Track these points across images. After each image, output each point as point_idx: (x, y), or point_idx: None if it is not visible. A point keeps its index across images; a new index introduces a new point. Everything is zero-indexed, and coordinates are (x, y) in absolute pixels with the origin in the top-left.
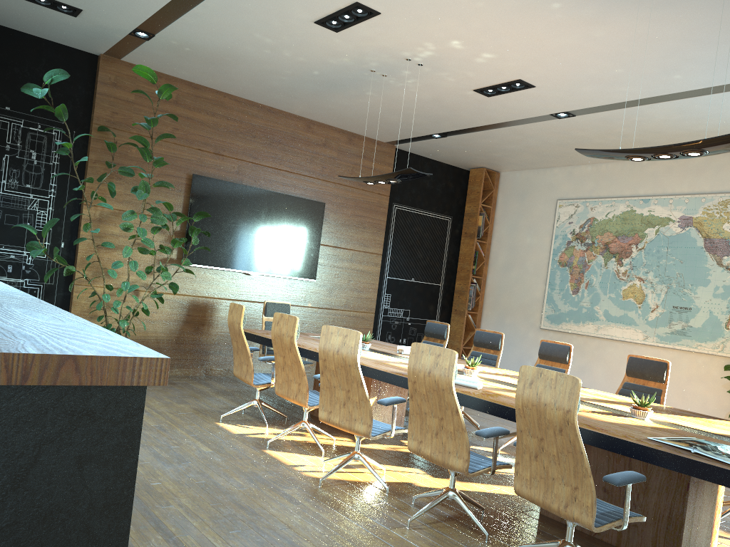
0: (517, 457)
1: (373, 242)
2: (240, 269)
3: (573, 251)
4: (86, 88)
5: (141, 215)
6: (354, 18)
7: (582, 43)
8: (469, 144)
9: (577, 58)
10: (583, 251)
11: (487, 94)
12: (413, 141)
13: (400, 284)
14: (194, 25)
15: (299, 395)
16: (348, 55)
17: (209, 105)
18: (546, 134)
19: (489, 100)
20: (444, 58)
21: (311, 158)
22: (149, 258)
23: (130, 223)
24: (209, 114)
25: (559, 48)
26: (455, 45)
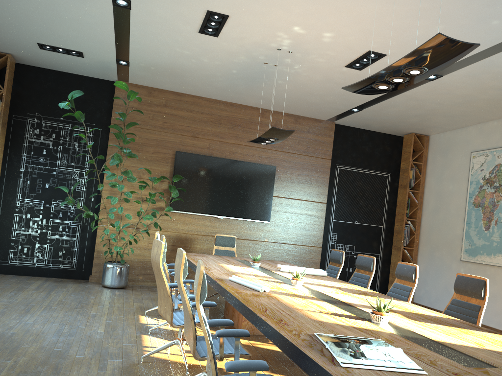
0: None
1: (318, 194)
2: (210, 214)
3: (484, 193)
4: (108, 102)
5: (119, 176)
6: (218, 24)
7: (386, 7)
8: (385, 114)
9: (395, 22)
10: (492, 193)
11: (357, 68)
12: (344, 116)
13: (345, 225)
14: (141, 50)
15: None
16: (240, 53)
17: (188, 105)
18: (434, 96)
19: (364, 73)
20: (301, 43)
21: None
22: (146, 207)
23: (115, 182)
24: (188, 111)
25: (373, 16)
26: (299, 31)
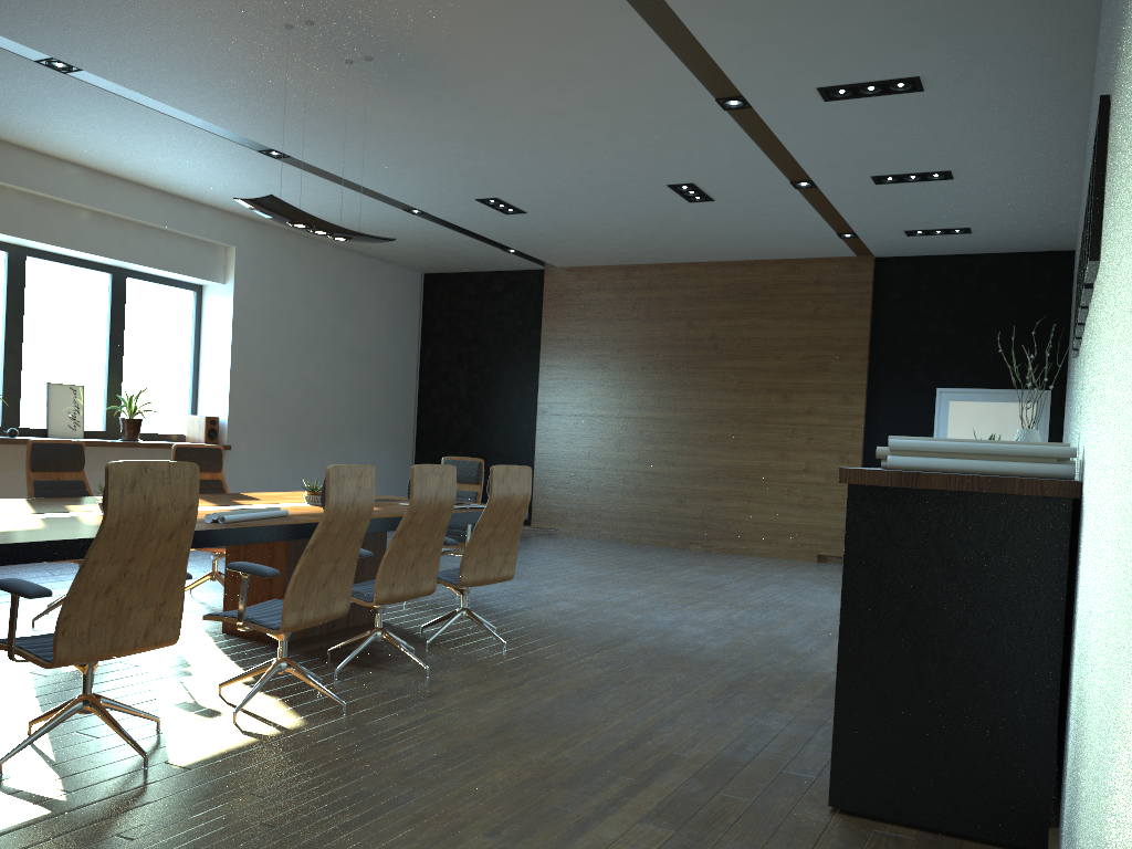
0: (467, 552)
1: None
2: None
3: None
4: None
5: None
6: None
7: None
8: None
9: None
10: None
11: None
12: None
13: None
14: None
15: (159, 628)
16: None
17: None
18: None
19: None
20: None
21: None
22: None
23: None
24: None
25: None
26: None
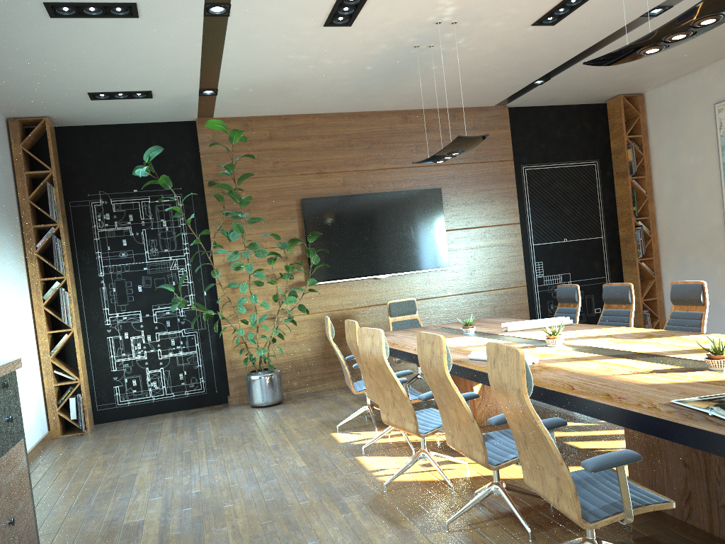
0: (517, 445)
1: (506, 213)
2: (368, 275)
3: None
4: (192, 152)
5: (244, 253)
6: (353, 7)
7: None
8: (581, 78)
9: None
10: None
11: (549, 23)
12: (521, 95)
13: (551, 248)
14: (236, 68)
15: None
16: (381, 41)
17: (302, 130)
18: None
19: (558, 28)
20: (471, 7)
21: (415, 148)
22: (280, 287)
23: (239, 262)
24: (303, 139)
25: None
26: None
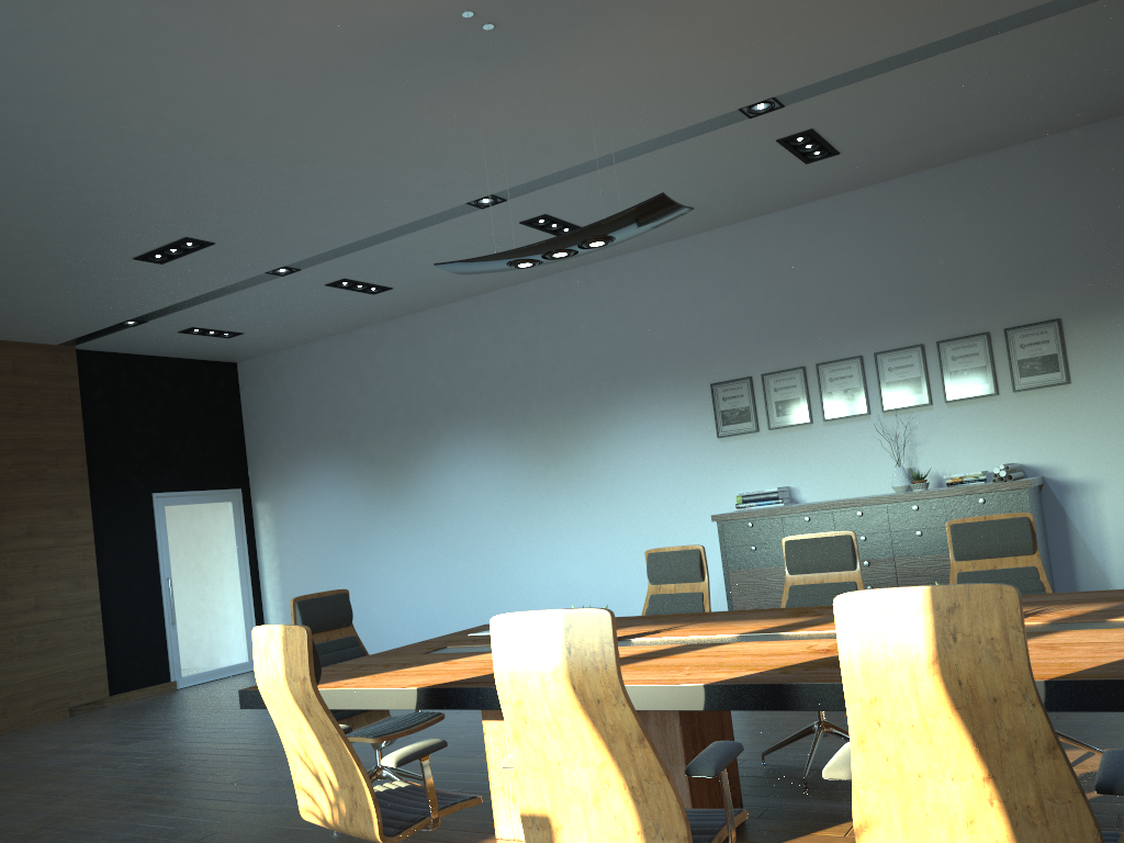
0: None
1: None
2: None
3: None
4: None
5: None
6: None
7: None
8: None
9: None
10: None
11: None
12: None
13: None
14: None
15: None
16: None
17: None
18: None
19: None
20: None
21: None
22: None
23: None
24: None
25: None
26: None
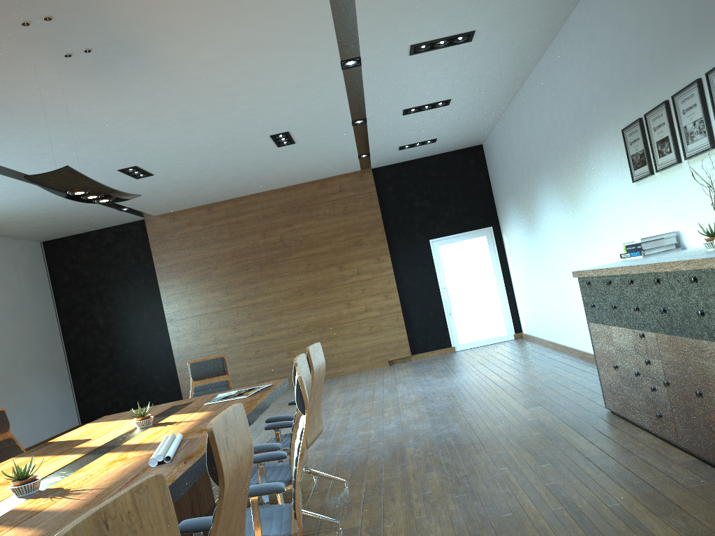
0: None
1: None
2: None
3: None
4: None
5: None
6: None
7: None
8: None
9: None
10: None
11: None
12: None
13: None
14: None
15: None
16: None
17: None
18: None
19: None
20: None
21: None
22: None
23: None
24: None
25: None
26: None
